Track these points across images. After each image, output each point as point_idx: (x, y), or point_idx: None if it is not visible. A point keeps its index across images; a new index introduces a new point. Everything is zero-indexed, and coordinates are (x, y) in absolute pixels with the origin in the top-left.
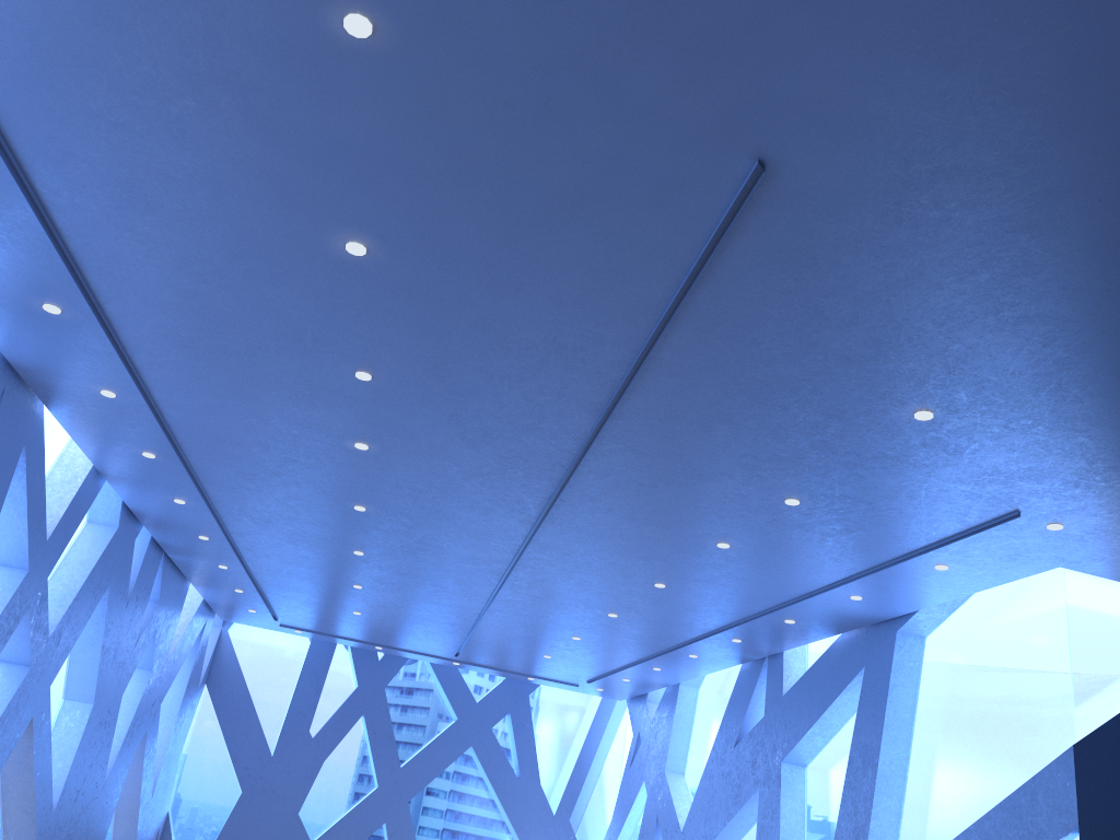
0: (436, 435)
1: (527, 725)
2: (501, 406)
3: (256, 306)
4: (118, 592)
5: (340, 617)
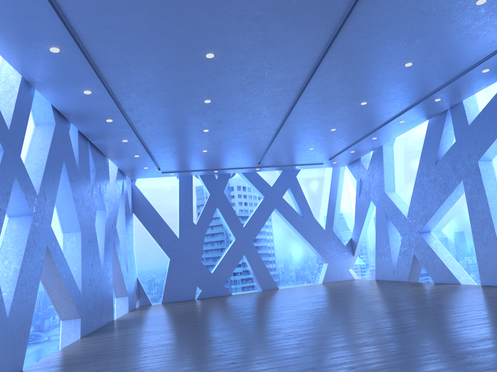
0: None
1: (299, 191)
2: None
3: None
4: (71, 165)
5: (195, 157)
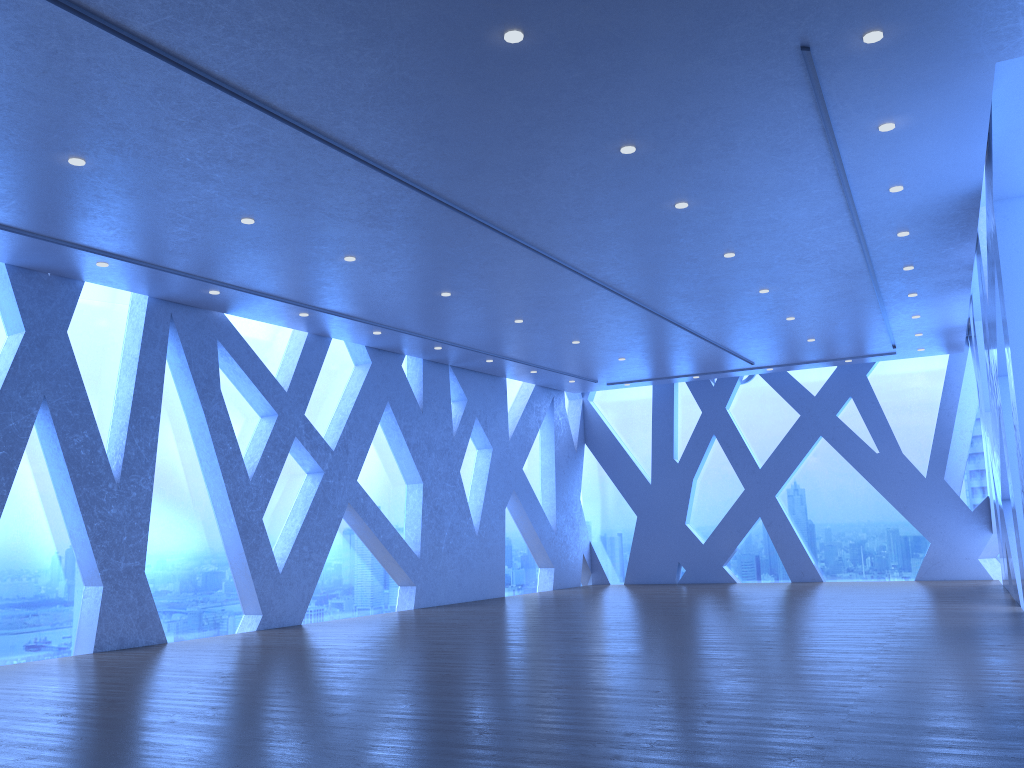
0: (357, 232)
1: (872, 403)
2: (331, 197)
3: (133, 215)
4: (403, 405)
5: (621, 366)
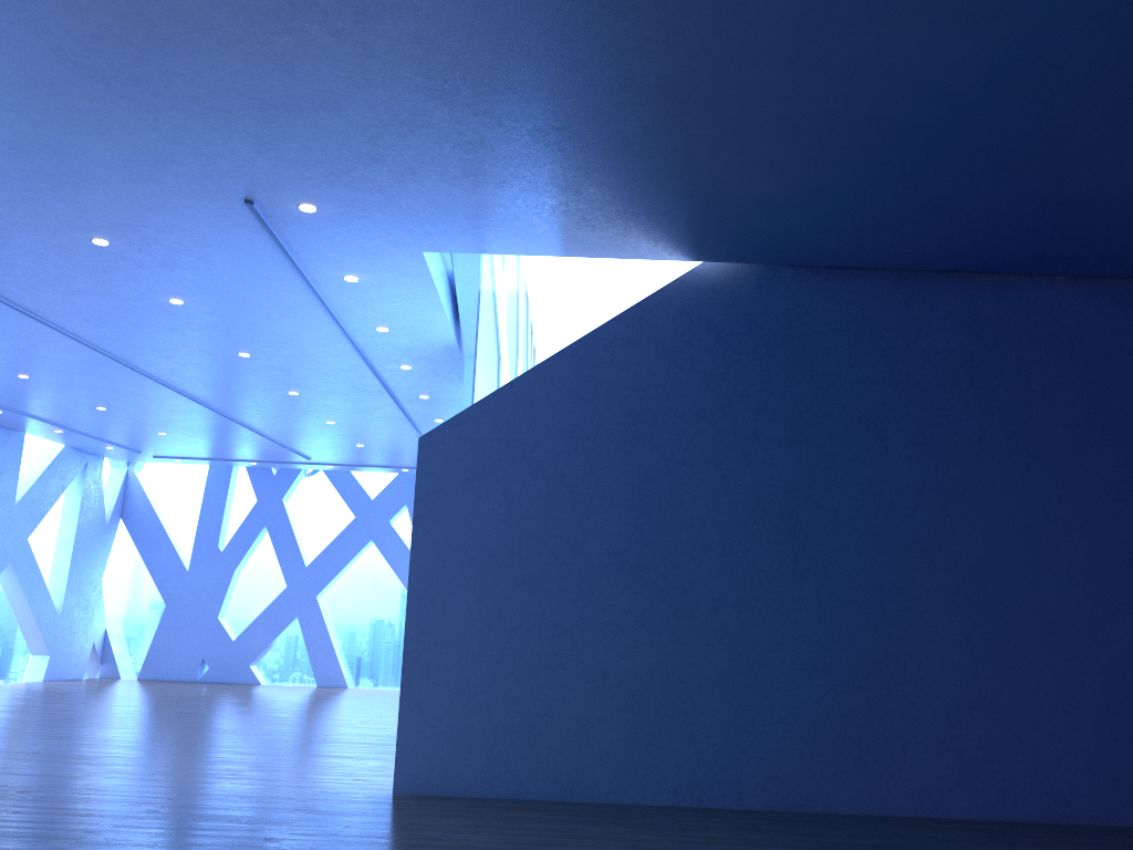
0: None
1: None
2: None
3: None
4: None
5: (164, 440)
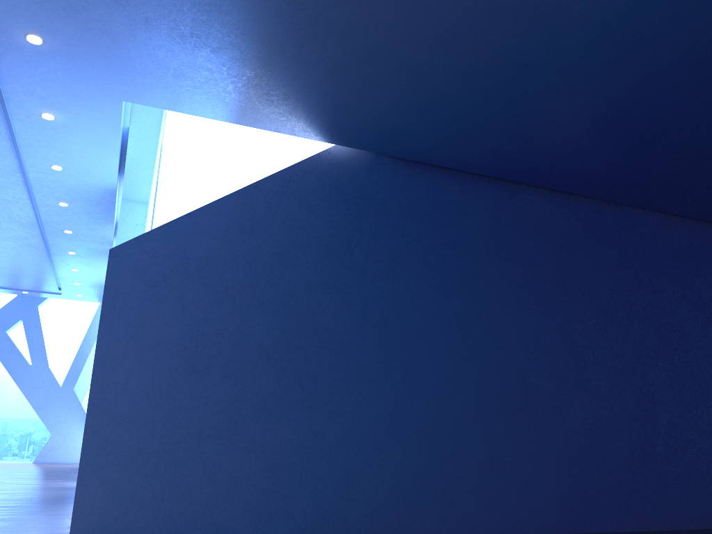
0: None
1: (37, 327)
2: None
3: None
4: None
5: None
